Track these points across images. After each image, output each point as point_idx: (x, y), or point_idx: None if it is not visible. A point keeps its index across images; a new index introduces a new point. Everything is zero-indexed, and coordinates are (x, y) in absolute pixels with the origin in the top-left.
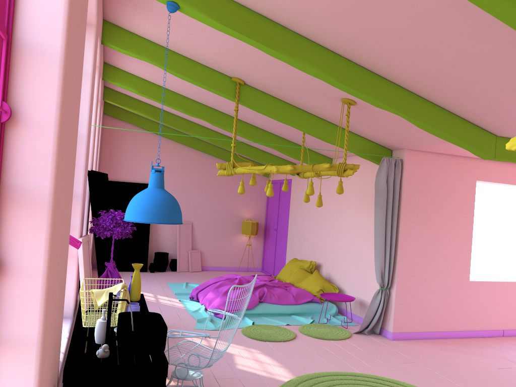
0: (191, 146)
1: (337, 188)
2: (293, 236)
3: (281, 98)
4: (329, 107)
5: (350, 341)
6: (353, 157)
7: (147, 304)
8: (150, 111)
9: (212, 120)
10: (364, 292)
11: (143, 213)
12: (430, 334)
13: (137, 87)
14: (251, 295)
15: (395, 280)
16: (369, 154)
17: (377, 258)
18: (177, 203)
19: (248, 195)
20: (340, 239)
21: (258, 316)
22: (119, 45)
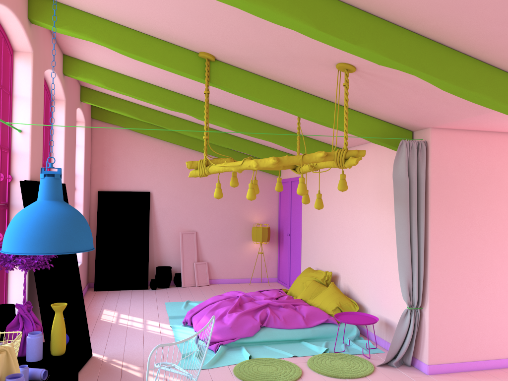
0: (190, 147)
1: (338, 184)
2: (307, 242)
3: (264, 74)
4: (323, 80)
5: (373, 380)
6: (368, 145)
7: (130, 334)
8: (134, 110)
9: (196, 113)
10: (389, 310)
11: (20, 240)
12: (478, 364)
13: (105, 81)
14: (208, 345)
15: (428, 297)
16: (384, 139)
17: (401, 269)
18: (80, 221)
19: (257, 198)
20: (358, 245)
21: (260, 345)
22: (51, 22)
